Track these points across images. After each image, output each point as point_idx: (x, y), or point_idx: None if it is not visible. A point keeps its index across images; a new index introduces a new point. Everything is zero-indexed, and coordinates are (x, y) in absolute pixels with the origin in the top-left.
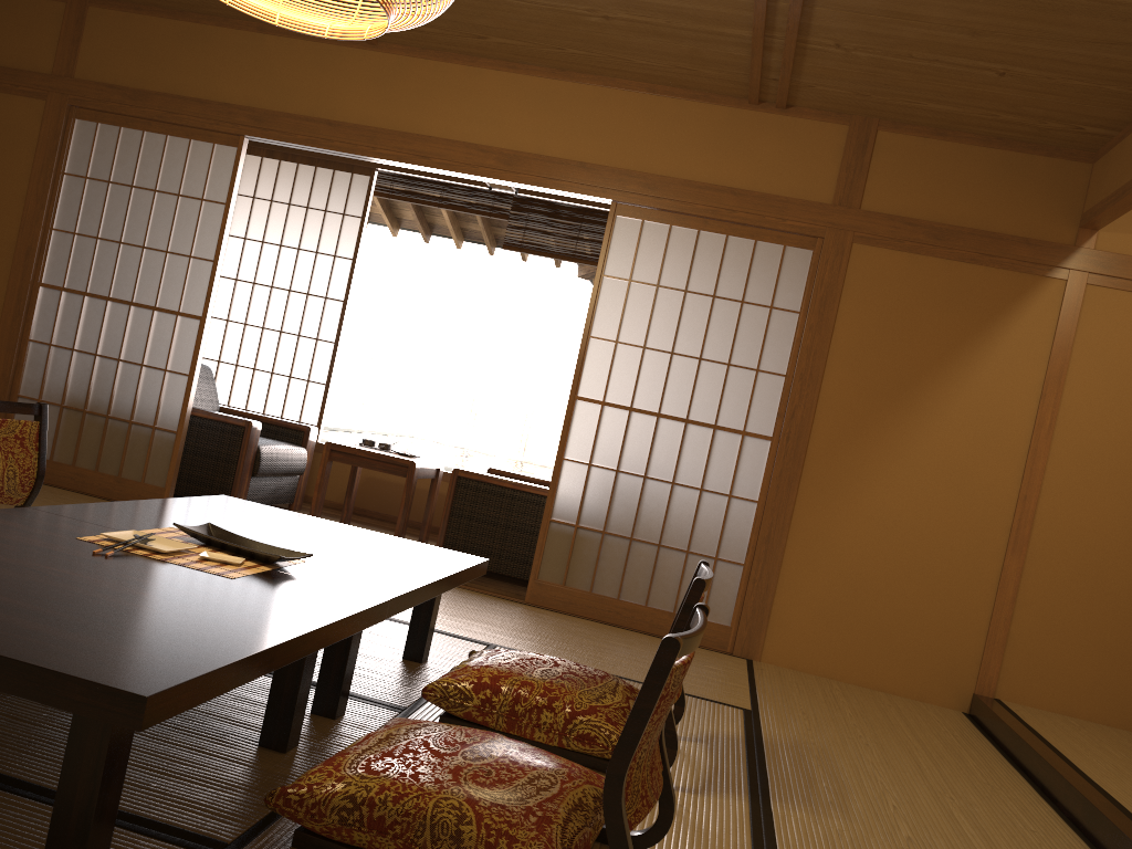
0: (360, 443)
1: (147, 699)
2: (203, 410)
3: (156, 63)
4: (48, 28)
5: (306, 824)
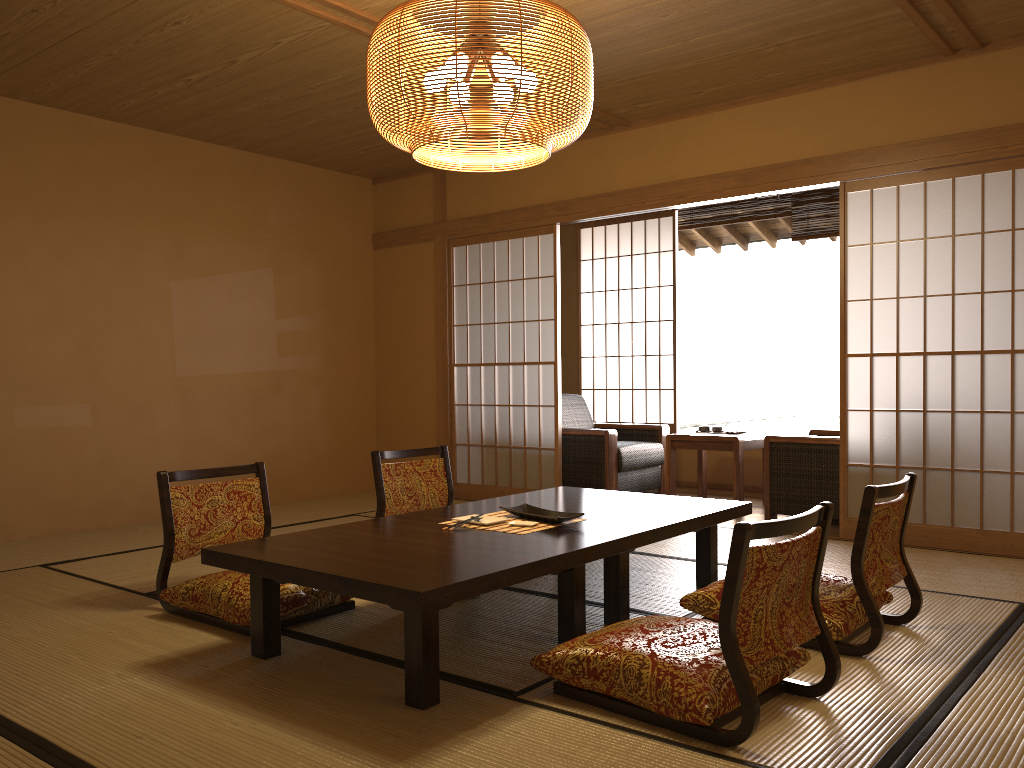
0: (696, 431)
1: (421, 593)
2: (574, 429)
3: (491, 192)
4: (426, 193)
5: (554, 676)
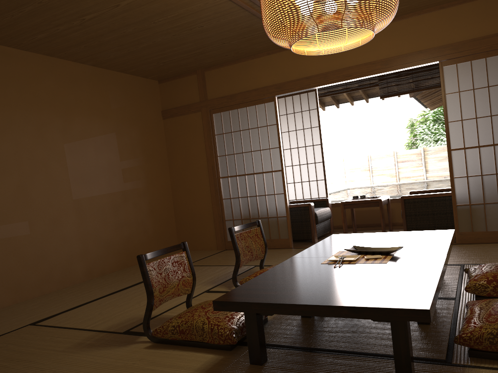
0: (353, 198)
1: (429, 310)
2: (290, 205)
3: (234, 82)
4: (193, 85)
5: (475, 347)
